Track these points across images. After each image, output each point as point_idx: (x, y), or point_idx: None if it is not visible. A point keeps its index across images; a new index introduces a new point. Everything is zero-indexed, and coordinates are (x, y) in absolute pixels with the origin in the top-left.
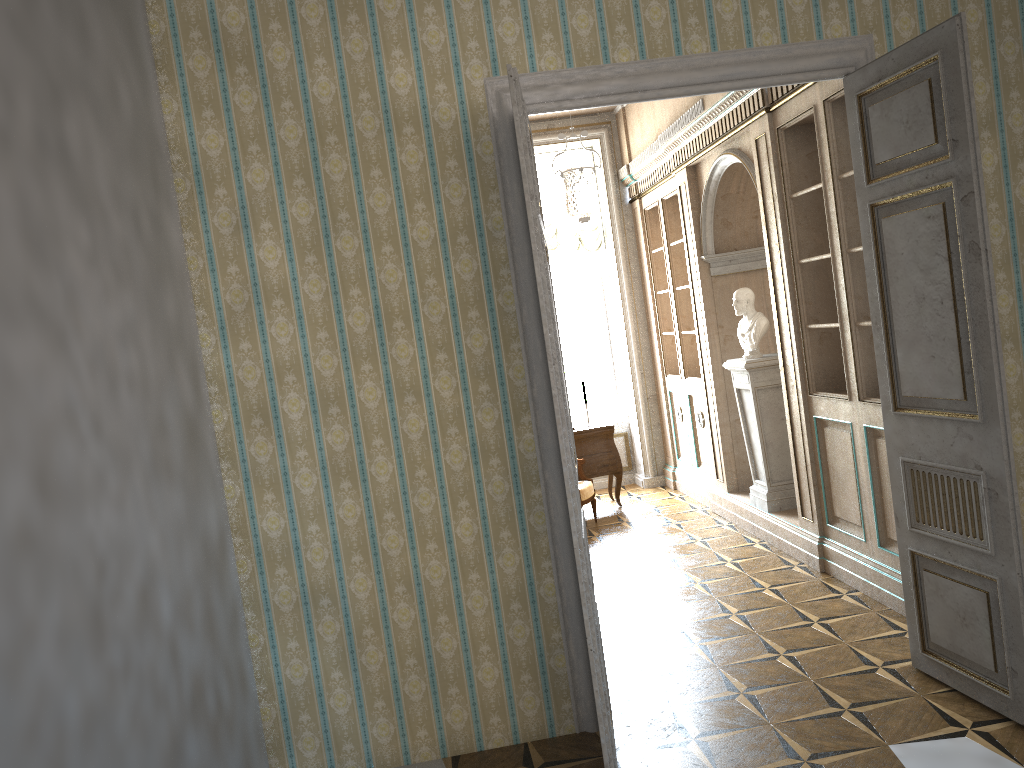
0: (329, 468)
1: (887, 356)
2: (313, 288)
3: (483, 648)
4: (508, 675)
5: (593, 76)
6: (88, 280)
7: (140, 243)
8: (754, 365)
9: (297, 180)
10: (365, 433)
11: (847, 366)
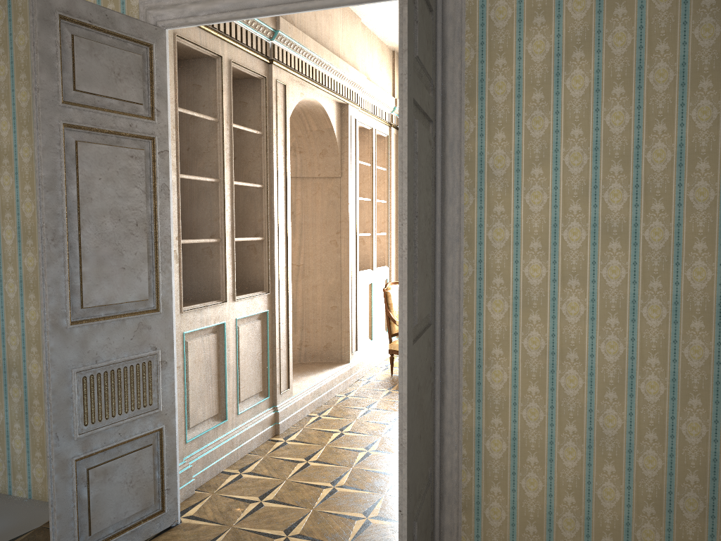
0: (24, 282)
1: None
2: (25, 153)
3: None
4: None
5: None
6: None
7: None
8: None
9: (22, 75)
10: None
11: None
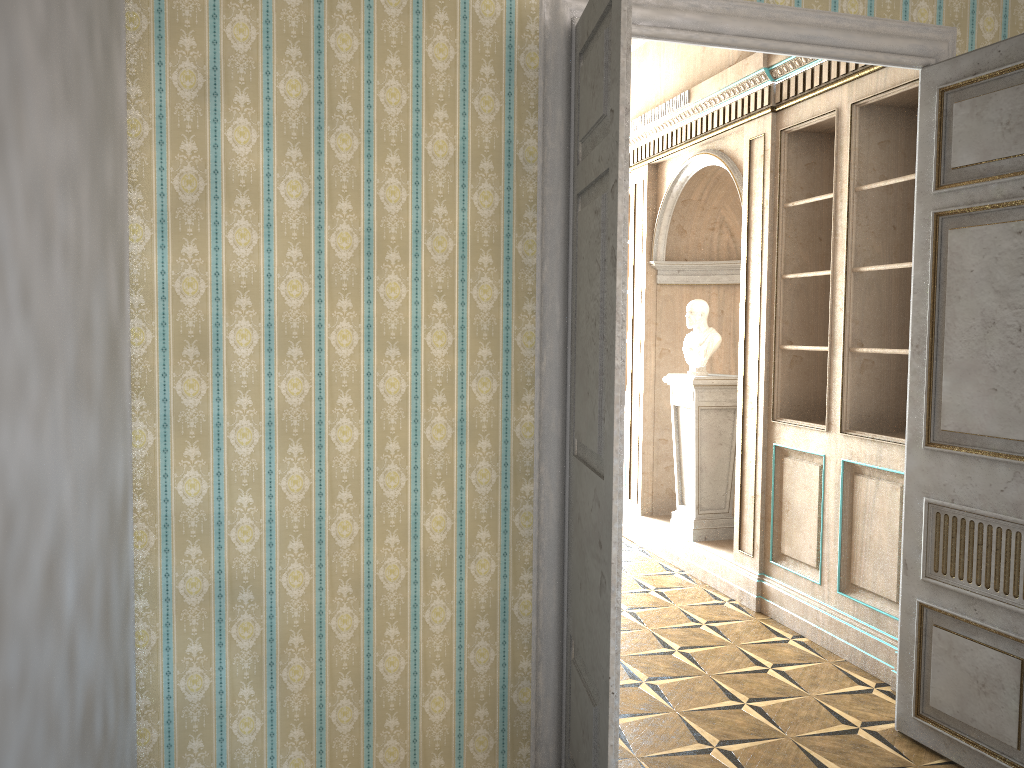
0: (277, 425)
1: (927, 384)
2: (291, 191)
3: (436, 672)
4: (461, 708)
5: (664, 3)
6: (37, 73)
7: (91, 66)
8: (702, 382)
9: (292, 49)
10: (330, 387)
11: (830, 394)
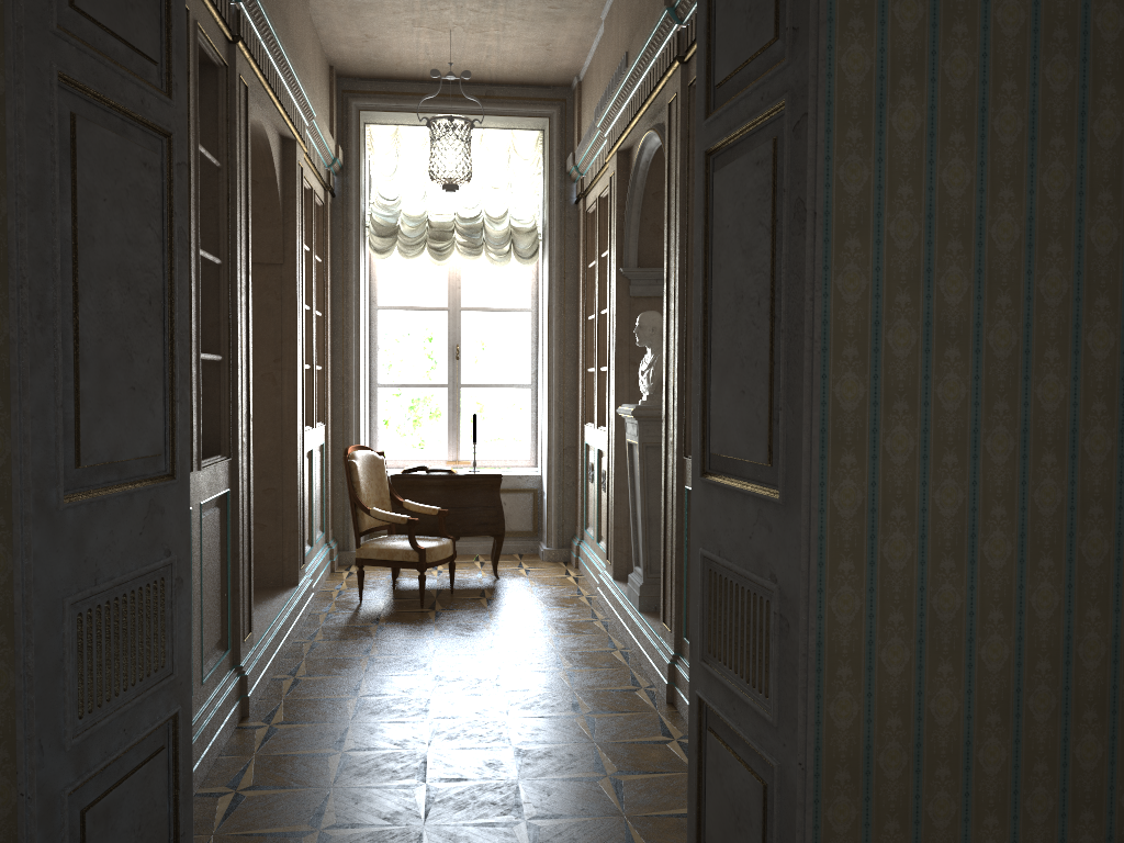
0: None
1: (702, 390)
2: None
3: None
4: None
5: None
6: None
7: None
8: (645, 413)
9: None
10: None
11: None
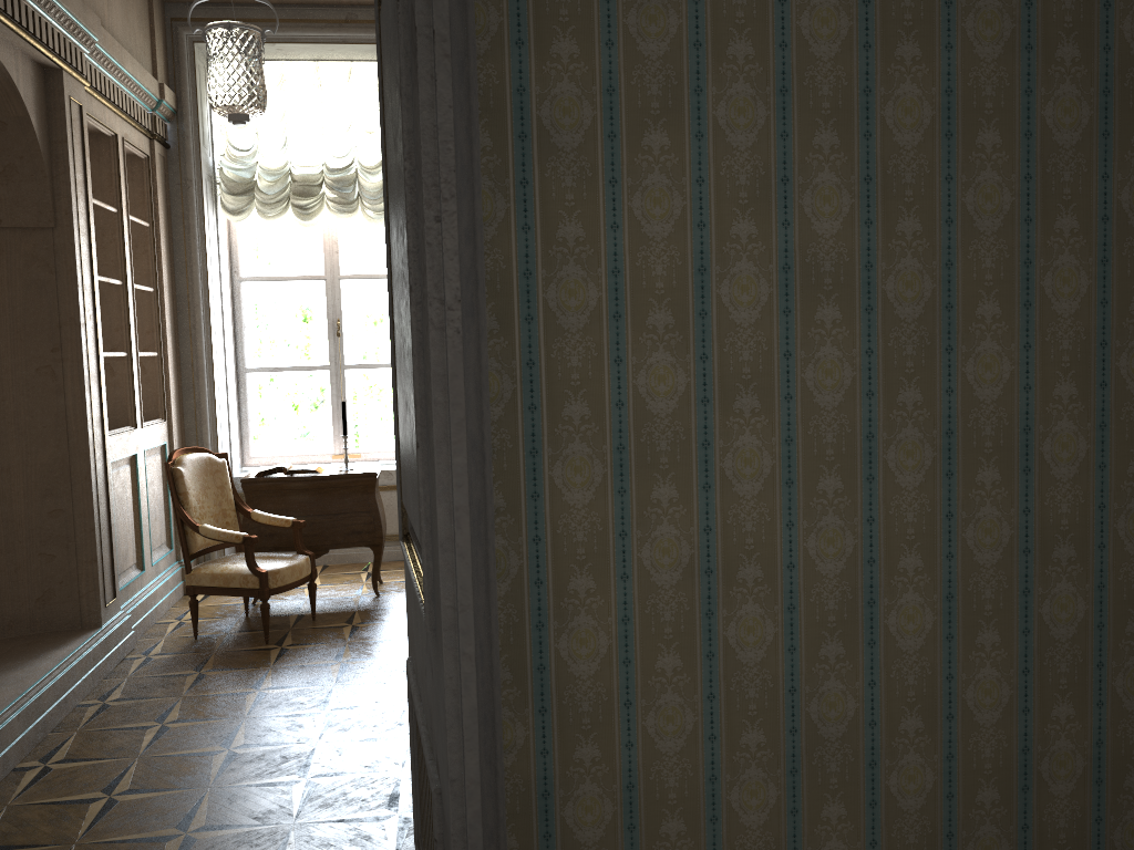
0: None
1: (396, 394)
2: None
3: None
4: None
5: None
6: None
7: None
8: None
9: None
10: None
11: None
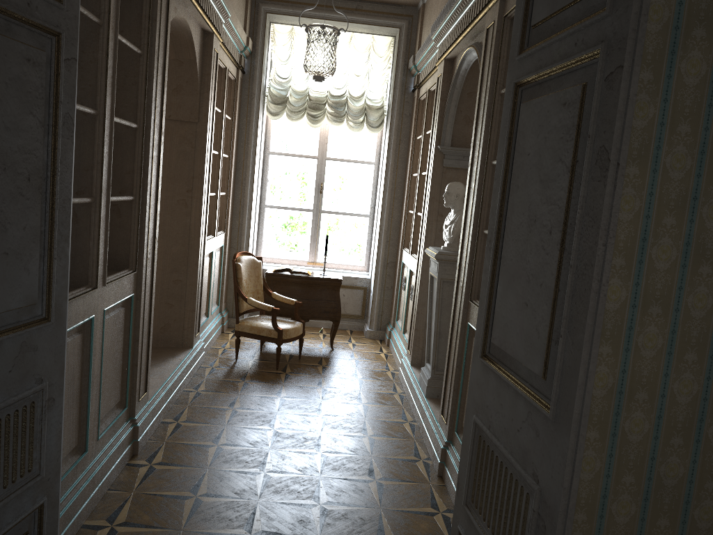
0: None
1: (489, 286)
2: None
3: None
4: None
5: None
6: None
7: None
8: (444, 257)
9: None
10: None
11: None
